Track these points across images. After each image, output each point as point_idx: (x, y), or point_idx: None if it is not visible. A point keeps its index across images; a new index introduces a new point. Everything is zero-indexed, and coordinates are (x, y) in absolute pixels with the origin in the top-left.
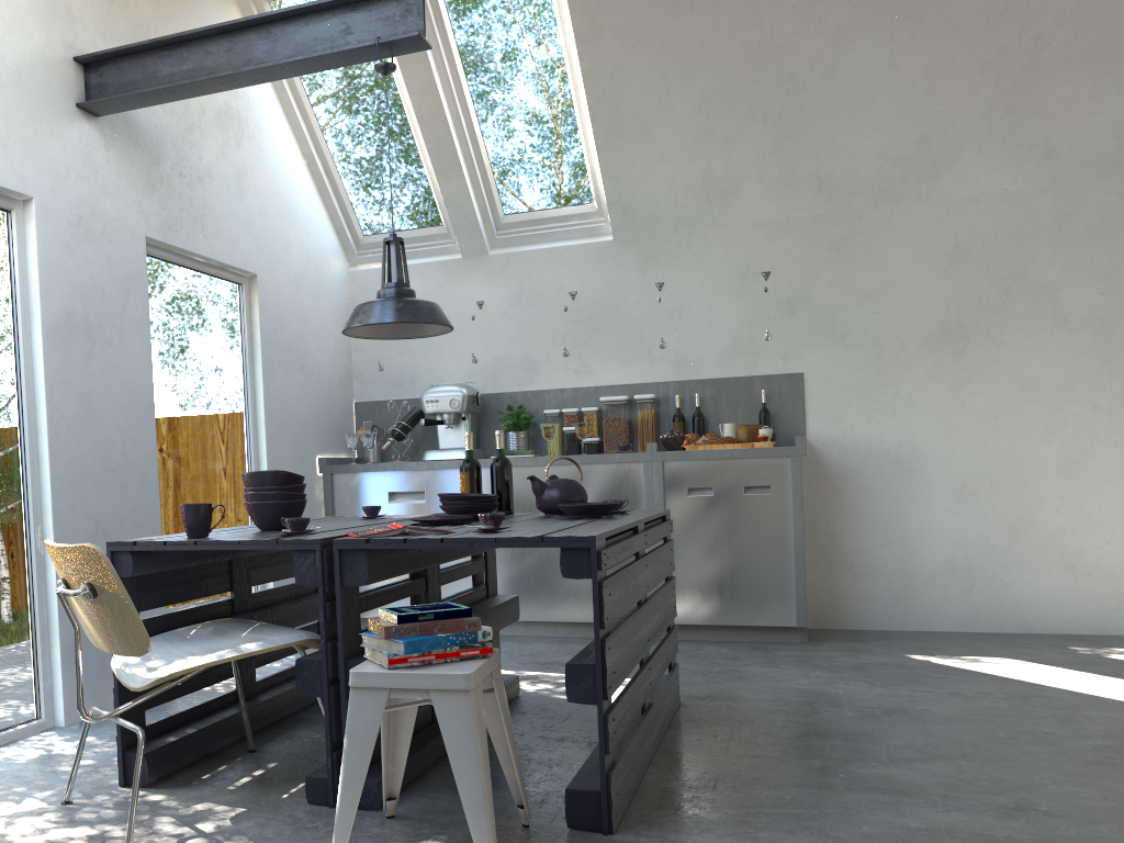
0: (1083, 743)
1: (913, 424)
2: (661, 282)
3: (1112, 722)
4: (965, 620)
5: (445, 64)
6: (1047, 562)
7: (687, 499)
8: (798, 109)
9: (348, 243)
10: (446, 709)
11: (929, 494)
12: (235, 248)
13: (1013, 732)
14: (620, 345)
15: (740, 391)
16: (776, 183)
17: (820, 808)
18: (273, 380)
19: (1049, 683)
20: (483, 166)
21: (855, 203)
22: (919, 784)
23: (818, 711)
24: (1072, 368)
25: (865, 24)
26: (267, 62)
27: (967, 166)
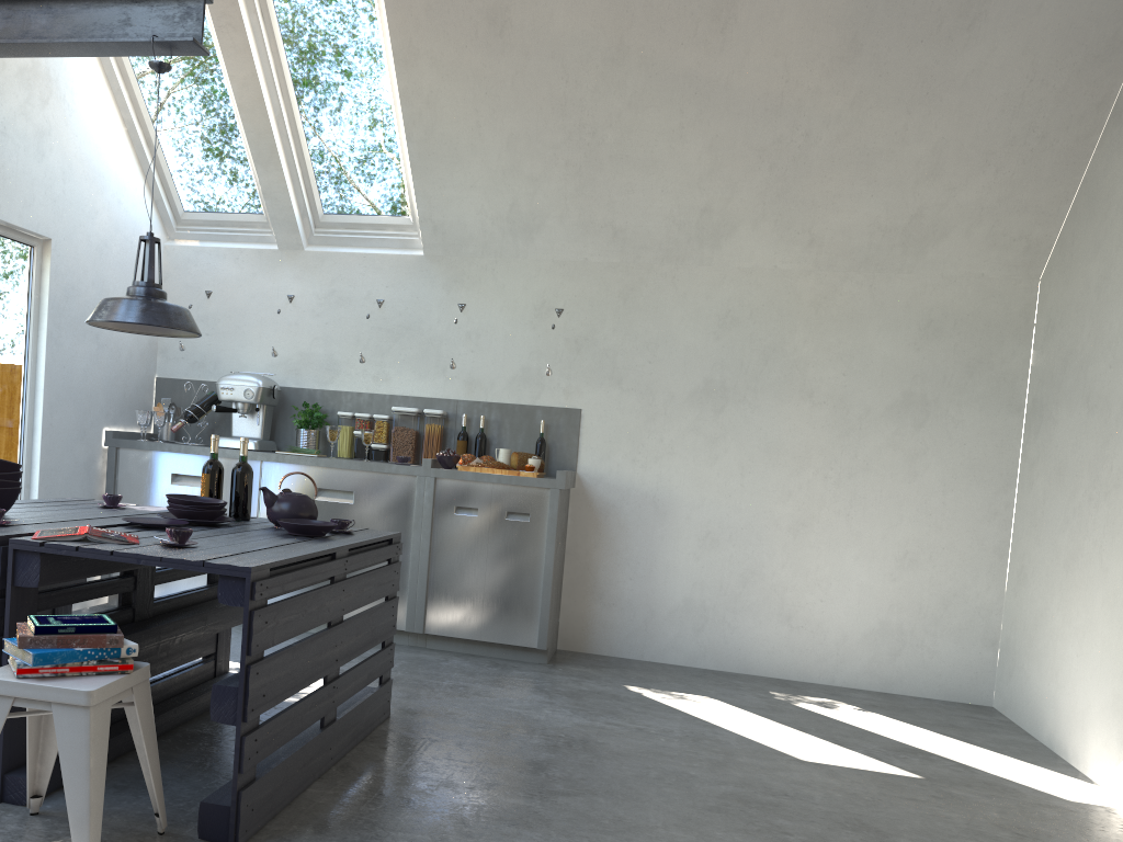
0: (716, 789)
1: (672, 470)
2: (463, 303)
3: (754, 770)
4: (694, 656)
5: (268, 58)
6: (769, 611)
7: (454, 517)
8: (597, 161)
9: (167, 216)
10: (65, 723)
11: (677, 537)
12: (27, 210)
13: (664, 773)
14: (419, 358)
15: (523, 418)
16: (575, 227)
17: (445, 835)
18: (60, 348)
19: (729, 726)
20: (304, 163)
21: (645, 257)
22: (548, 818)
23: (509, 736)
24: (812, 438)
25: (659, 94)
26: (44, 37)
27: (744, 239)
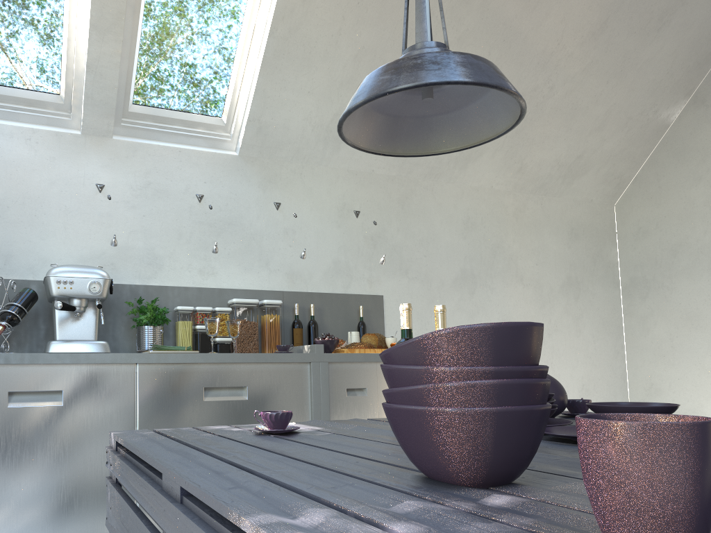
0: None
1: None
2: (278, 202)
3: None
4: None
5: None
6: None
7: (346, 400)
8: None
9: None
10: None
11: None
12: None
13: None
14: (243, 252)
15: (340, 305)
16: None
17: None
18: None
19: None
20: (134, 43)
21: (415, 173)
22: None
23: None
24: (526, 310)
25: (481, 36)
26: None
27: (482, 164)
